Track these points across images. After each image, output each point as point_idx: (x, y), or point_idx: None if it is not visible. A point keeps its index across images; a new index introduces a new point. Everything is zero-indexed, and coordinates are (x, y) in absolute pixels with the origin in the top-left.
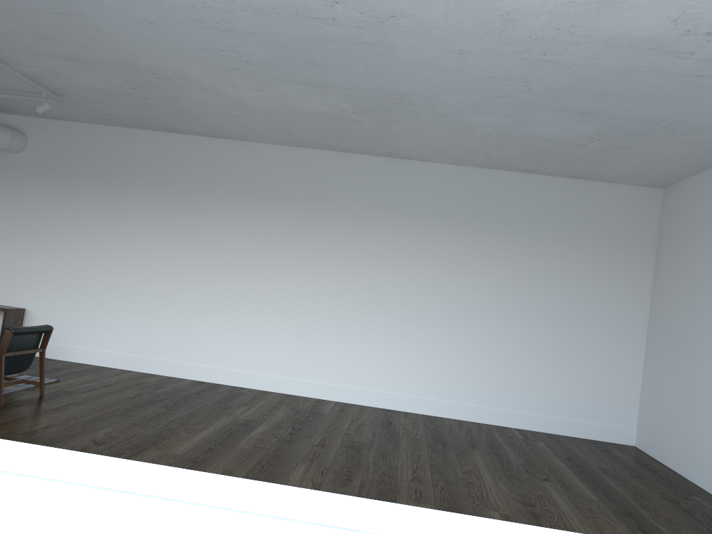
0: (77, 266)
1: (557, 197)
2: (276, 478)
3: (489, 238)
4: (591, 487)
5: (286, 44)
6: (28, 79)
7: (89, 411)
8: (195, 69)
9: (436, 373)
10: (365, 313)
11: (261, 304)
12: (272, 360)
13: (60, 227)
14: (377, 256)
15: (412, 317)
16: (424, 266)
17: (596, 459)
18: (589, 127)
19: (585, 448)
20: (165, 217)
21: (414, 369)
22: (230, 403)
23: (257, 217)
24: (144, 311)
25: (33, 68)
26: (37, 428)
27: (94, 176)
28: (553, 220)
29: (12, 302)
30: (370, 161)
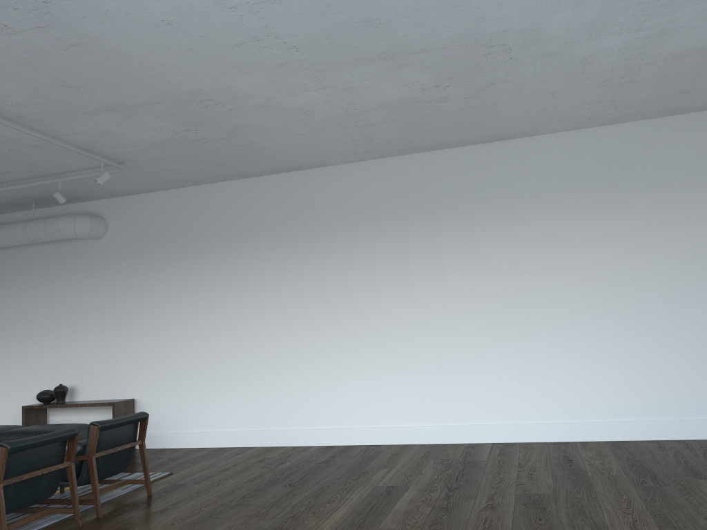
0: (177, 343)
1: None
2: None
3: (637, 206)
4: None
5: (332, 1)
6: (80, 150)
7: (199, 508)
8: (241, 80)
9: (610, 386)
10: (503, 329)
11: (378, 343)
12: (405, 407)
13: (153, 304)
14: (502, 260)
15: (563, 323)
16: (563, 258)
17: None
18: None
19: None
20: (255, 270)
21: (581, 386)
22: (366, 467)
23: (354, 247)
24: (254, 378)
25: (81, 135)
26: None
27: (177, 244)
28: None
29: (121, 394)
30: (468, 152)
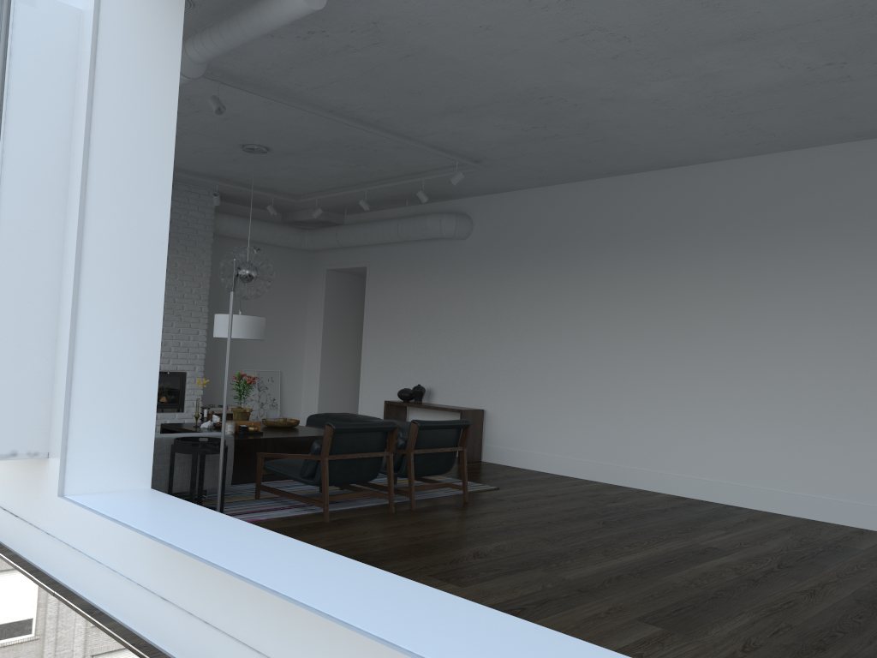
0: (529, 356)
1: None
2: (687, 627)
3: None
4: None
5: None
6: (435, 150)
7: (501, 521)
8: (577, 75)
9: None
10: None
11: (755, 385)
12: (780, 468)
13: (509, 313)
14: None
15: None
16: None
17: None
18: None
19: None
20: (618, 283)
21: None
22: (702, 525)
23: (737, 264)
24: (604, 406)
25: (433, 135)
26: (427, 534)
27: (538, 249)
28: None
29: (472, 403)
30: None
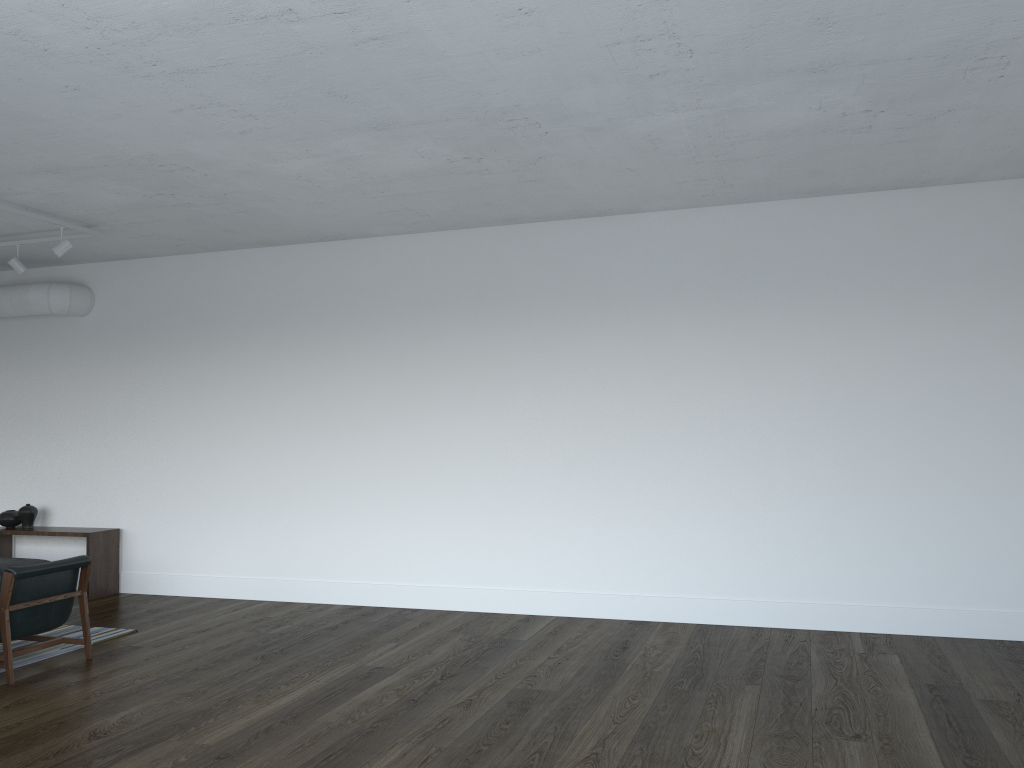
0: (176, 459)
1: (871, 228)
2: None
3: (763, 317)
4: (945, 746)
5: (270, 72)
6: (29, 212)
7: (134, 679)
8: (202, 146)
9: (710, 553)
10: (581, 470)
11: (425, 478)
12: (453, 562)
13: (148, 407)
14: (586, 378)
15: (657, 466)
16: (664, 381)
17: (993, 681)
18: (849, 92)
19: (980, 660)
20: (277, 370)
21: (673, 551)
22: (372, 640)
23: (402, 348)
24: (268, 512)
25: (24, 195)
26: (28, 718)
27: (181, 329)
28: (870, 268)
29: (105, 522)
30: (554, 230)
